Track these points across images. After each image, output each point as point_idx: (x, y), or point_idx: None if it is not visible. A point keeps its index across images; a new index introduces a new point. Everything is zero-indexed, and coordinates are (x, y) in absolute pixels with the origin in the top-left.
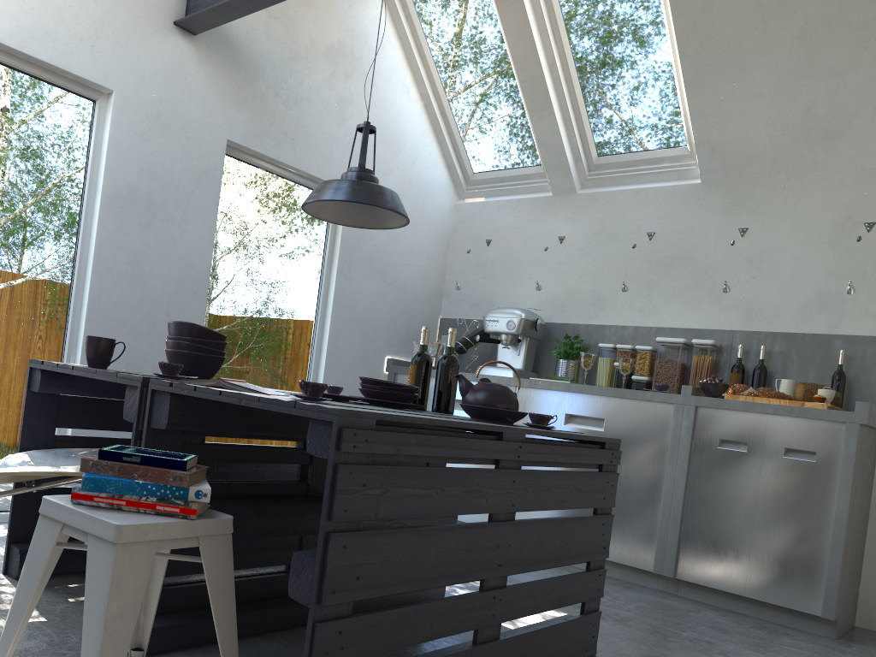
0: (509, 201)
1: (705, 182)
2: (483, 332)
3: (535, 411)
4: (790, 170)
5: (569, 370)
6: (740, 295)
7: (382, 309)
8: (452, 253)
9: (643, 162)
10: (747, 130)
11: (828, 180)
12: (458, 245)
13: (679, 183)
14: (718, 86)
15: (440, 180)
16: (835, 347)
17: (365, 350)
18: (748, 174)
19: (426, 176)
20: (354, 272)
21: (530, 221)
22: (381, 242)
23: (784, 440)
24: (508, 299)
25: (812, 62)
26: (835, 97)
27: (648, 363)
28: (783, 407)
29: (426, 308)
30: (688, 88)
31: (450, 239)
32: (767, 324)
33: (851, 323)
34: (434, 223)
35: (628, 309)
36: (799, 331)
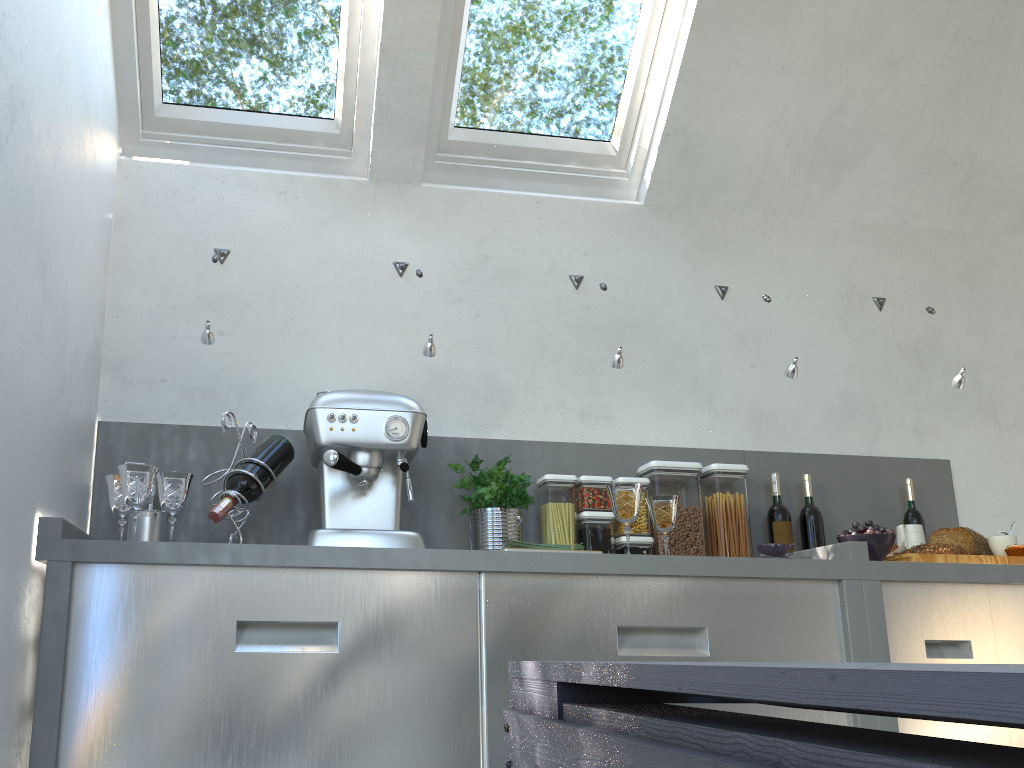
0: (267, 176)
1: (650, 205)
2: (286, 449)
3: (541, 630)
4: (771, 208)
5: (517, 531)
6: (739, 393)
7: (37, 365)
8: (122, 270)
9: (537, 154)
10: (745, 126)
11: (817, 232)
12: (138, 254)
13: (607, 200)
14: (740, 35)
15: (108, 87)
16: (883, 476)
17: (8, 488)
18: (715, 204)
19: (97, 55)
20: (2, 218)
21: (325, 223)
22: (44, 164)
23: (1022, 629)
24: (290, 384)
25: (872, 36)
26: (874, 101)
27: (647, 510)
28: (1014, 569)
29: (85, 390)
30: (696, 23)
31: (111, 237)
32: (787, 441)
33: (891, 440)
34: (100, 181)
35: (558, 411)
36: (831, 452)
